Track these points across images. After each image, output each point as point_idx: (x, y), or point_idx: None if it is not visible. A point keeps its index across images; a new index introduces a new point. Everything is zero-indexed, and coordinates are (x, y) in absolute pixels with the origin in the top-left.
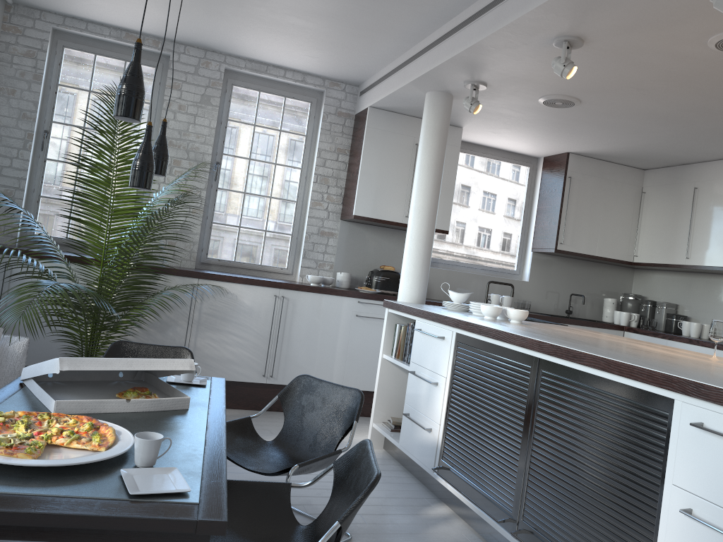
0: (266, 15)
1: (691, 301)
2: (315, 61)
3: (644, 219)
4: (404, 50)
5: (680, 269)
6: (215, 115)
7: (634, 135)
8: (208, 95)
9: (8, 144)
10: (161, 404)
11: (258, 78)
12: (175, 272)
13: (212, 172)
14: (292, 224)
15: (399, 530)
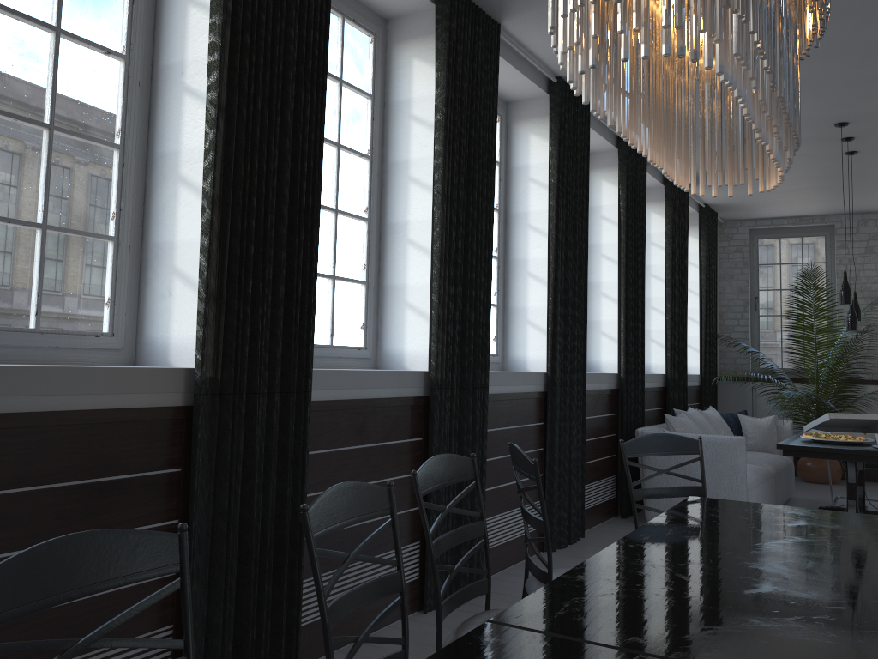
0: None
1: None
2: None
3: None
4: None
5: None
6: None
7: None
8: (870, 246)
9: (734, 310)
10: None
11: None
12: (869, 382)
13: None
14: None
15: None
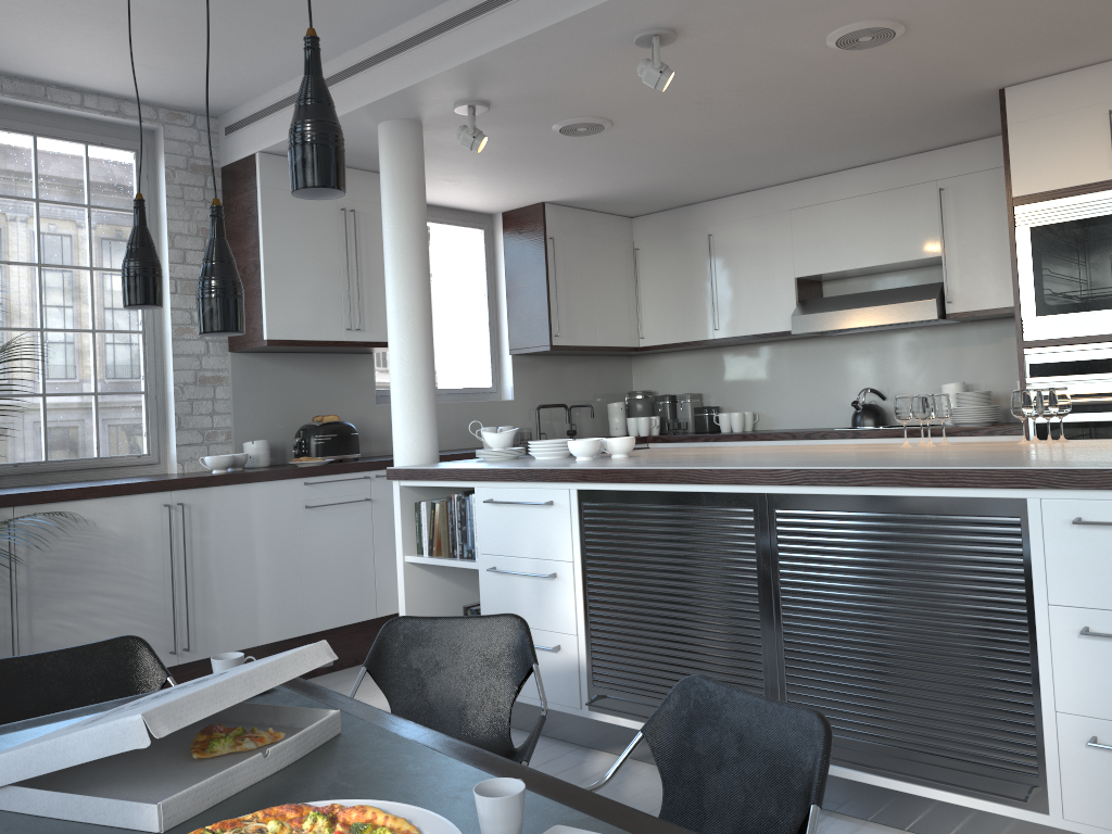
0: None
1: (719, 386)
2: (154, 74)
3: (644, 285)
4: (336, 53)
5: (702, 347)
6: None
7: (650, 170)
8: None
9: None
10: (308, 740)
11: (26, 111)
12: None
13: None
14: (143, 373)
15: None
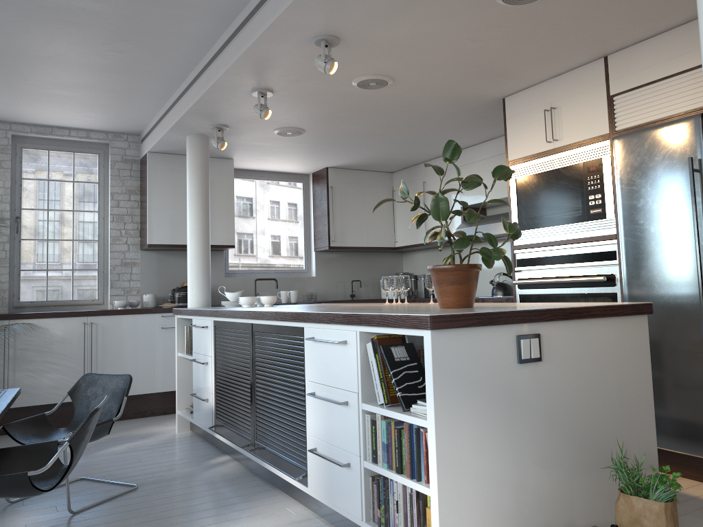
0: (33, 90)
1: None
2: (93, 119)
3: (397, 211)
4: (161, 105)
5: (427, 247)
6: (8, 176)
7: (362, 149)
8: None
9: None
10: None
11: (45, 139)
12: None
13: (14, 226)
14: (97, 260)
15: (180, 476)
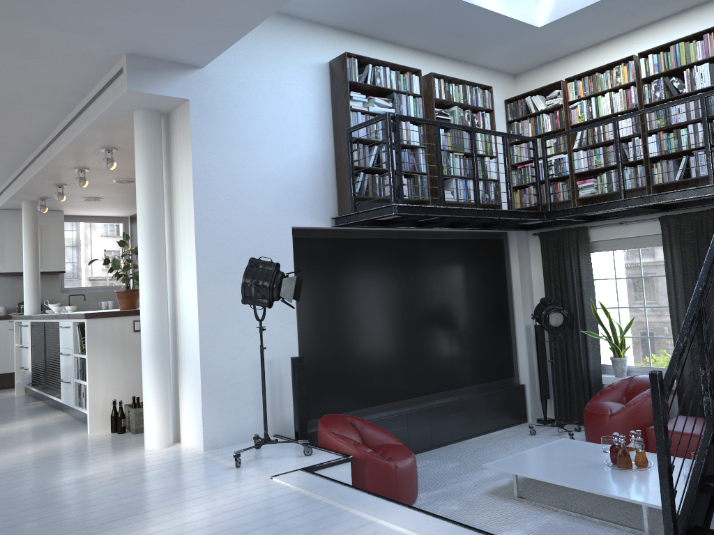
0: None
1: None
2: None
3: None
4: (3, 182)
5: None
6: None
7: None
8: None
9: None
10: None
11: None
12: None
13: None
14: None
15: (6, 409)
